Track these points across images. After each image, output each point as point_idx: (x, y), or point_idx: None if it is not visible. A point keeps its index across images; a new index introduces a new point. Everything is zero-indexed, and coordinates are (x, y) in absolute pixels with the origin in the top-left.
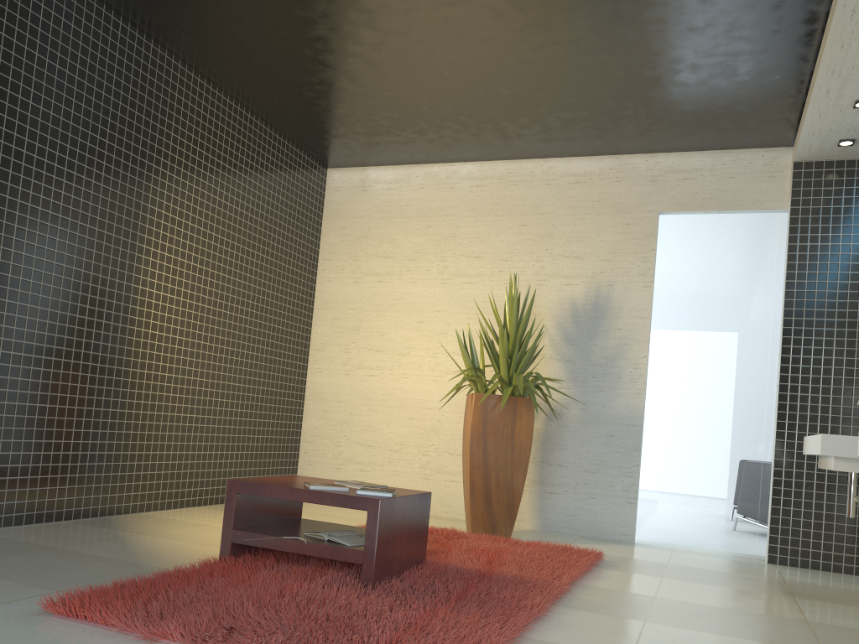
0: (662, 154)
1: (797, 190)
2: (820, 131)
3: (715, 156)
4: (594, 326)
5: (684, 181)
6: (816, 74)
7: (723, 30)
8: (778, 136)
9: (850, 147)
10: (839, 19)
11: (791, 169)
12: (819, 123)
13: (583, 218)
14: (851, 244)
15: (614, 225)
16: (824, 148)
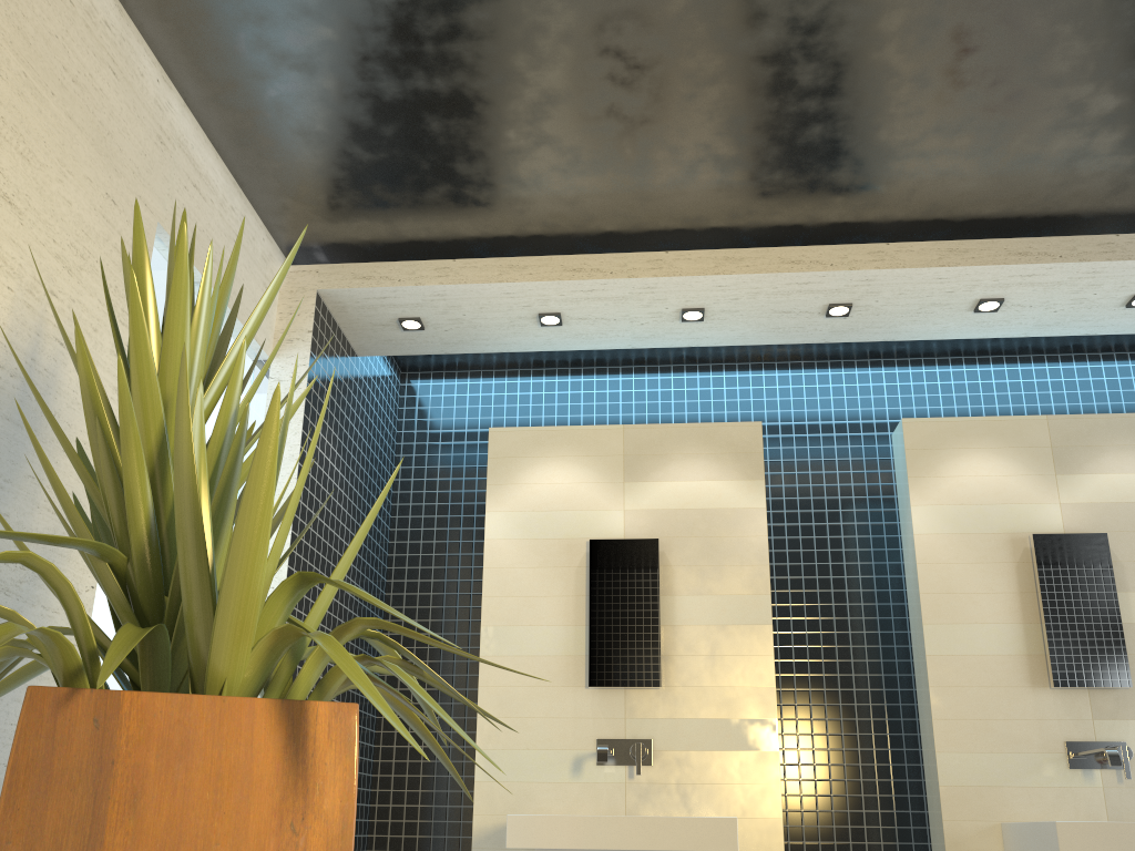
0: (178, 96)
1: (315, 343)
2: (451, 300)
3: (229, 183)
4: (12, 453)
5: (195, 191)
6: (638, 273)
7: (721, 154)
8: (327, 237)
9: (392, 327)
10: (791, 276)
11: (292, 296)
12: (479, 296)
13: (40, 95)
14: (334, 467)
15: (93, 180)
16: (380, 309)
